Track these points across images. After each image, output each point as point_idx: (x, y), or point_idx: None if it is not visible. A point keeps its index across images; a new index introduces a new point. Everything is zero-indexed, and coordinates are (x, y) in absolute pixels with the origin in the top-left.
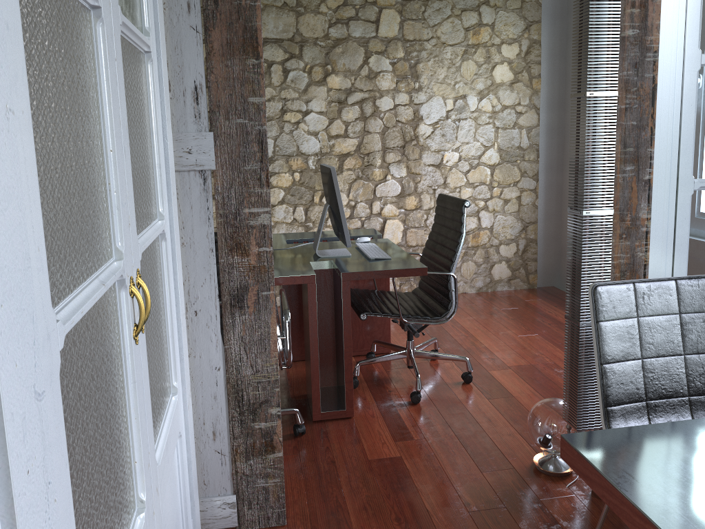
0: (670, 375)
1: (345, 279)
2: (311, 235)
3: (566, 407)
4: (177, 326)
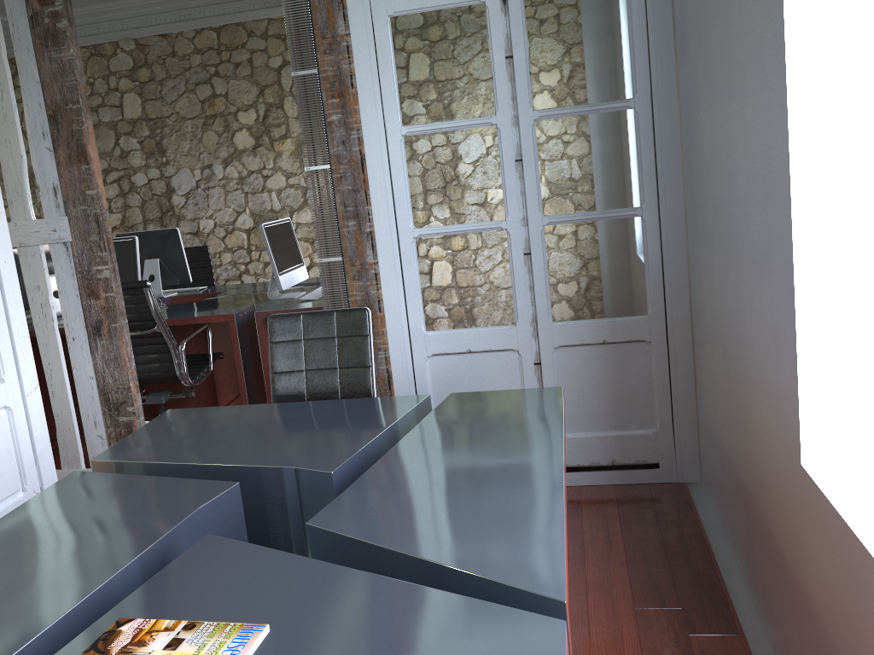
0: (326, 383)
1: (258, 318)
2: (312, 280)
3: None
4: (13, 343)
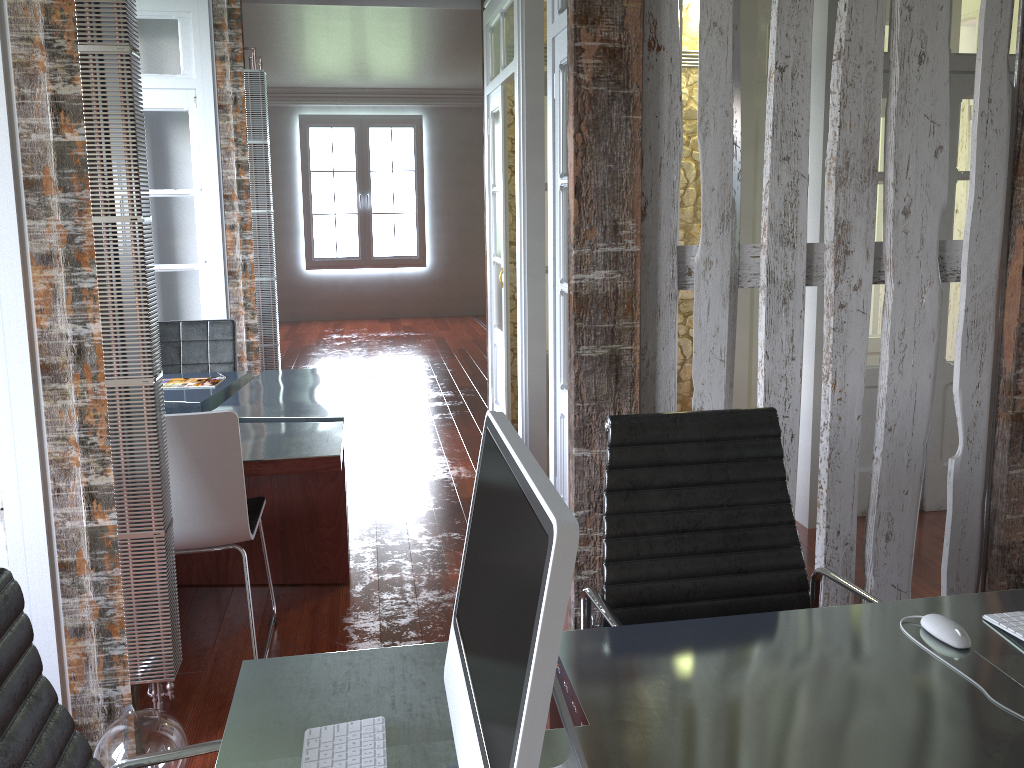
0: None
1: None
2: None
3: (175, 654)
4: None
